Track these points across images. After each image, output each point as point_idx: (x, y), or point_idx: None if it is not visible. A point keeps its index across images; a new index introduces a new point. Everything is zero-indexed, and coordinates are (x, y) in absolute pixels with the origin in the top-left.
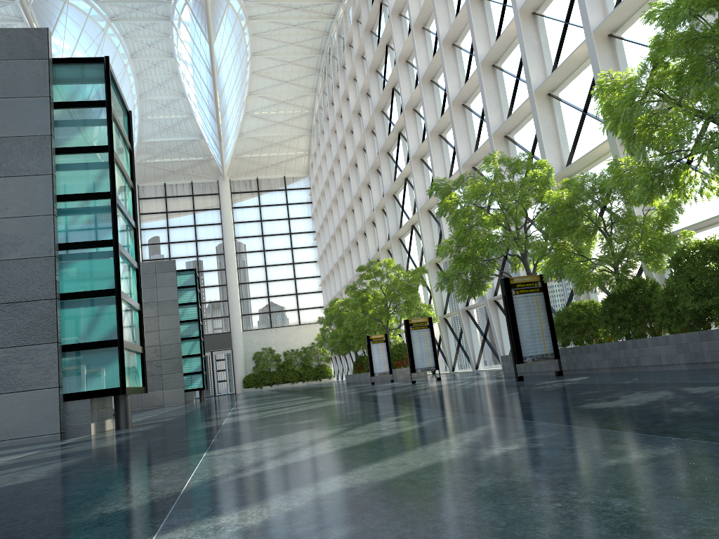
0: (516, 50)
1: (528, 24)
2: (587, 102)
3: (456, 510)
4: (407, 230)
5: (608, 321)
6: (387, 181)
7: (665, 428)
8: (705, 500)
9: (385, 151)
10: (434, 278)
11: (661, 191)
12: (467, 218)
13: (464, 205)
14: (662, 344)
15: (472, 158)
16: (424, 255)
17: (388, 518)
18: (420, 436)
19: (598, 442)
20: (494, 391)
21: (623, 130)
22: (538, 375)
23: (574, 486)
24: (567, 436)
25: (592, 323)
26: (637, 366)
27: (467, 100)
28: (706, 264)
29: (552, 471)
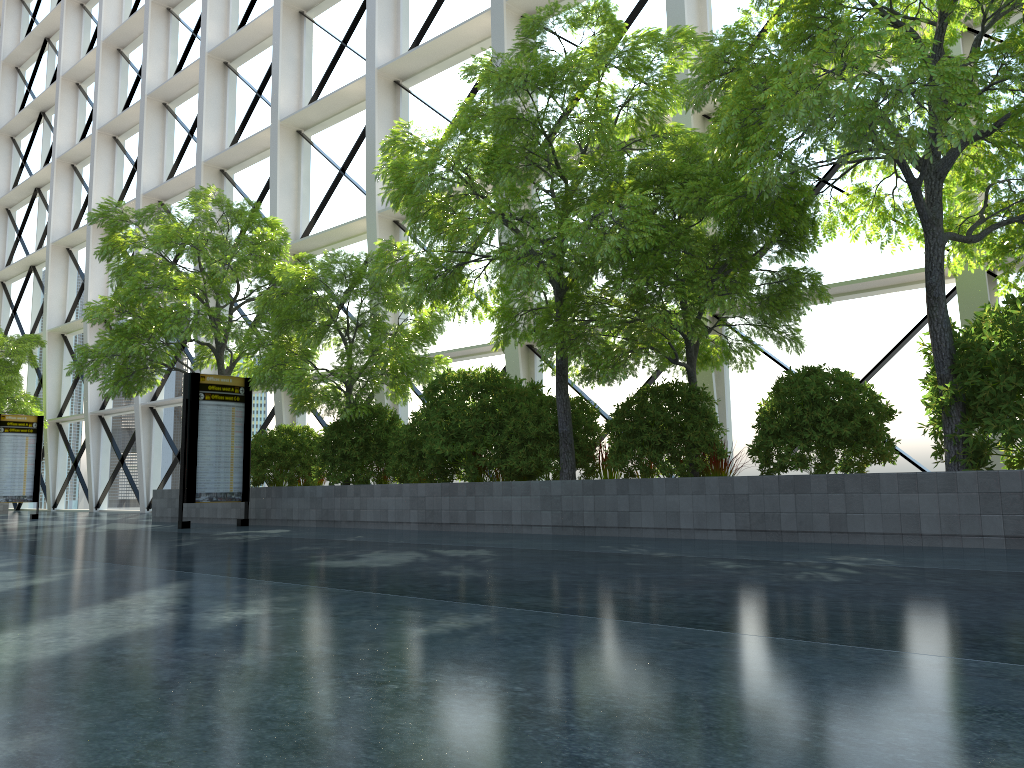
0: (264, 54)
1: (291, 24)
2: (349, 159)
3: (230, 700)
4: (21, 272)
5: (327, 456)
6: (0, 183)
7: (454, 593)
8: (585, 675)
9: (9, 135)
10: (55, 357)
11: (442, 296)
12: (148, 272)
13: (146, 253)
14: (393, 495)
15: (163, 189)
16: (44, 317)
17: (105, 717)
18: (66, 594)
19: (378, 607)
20: (152, 539)
21: (412, 205)
22: (209, 523)
23: (396, 662)
24: (325, 599)
25: (302, 457)
26: (355, 520)
27: (174, 99)
28: (466, 400)
29: (344, 643)
